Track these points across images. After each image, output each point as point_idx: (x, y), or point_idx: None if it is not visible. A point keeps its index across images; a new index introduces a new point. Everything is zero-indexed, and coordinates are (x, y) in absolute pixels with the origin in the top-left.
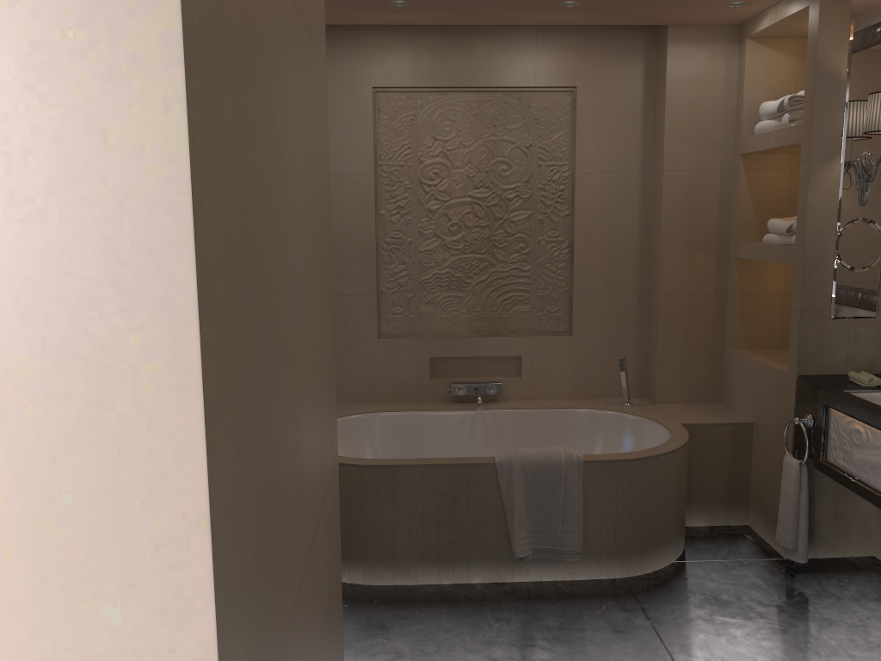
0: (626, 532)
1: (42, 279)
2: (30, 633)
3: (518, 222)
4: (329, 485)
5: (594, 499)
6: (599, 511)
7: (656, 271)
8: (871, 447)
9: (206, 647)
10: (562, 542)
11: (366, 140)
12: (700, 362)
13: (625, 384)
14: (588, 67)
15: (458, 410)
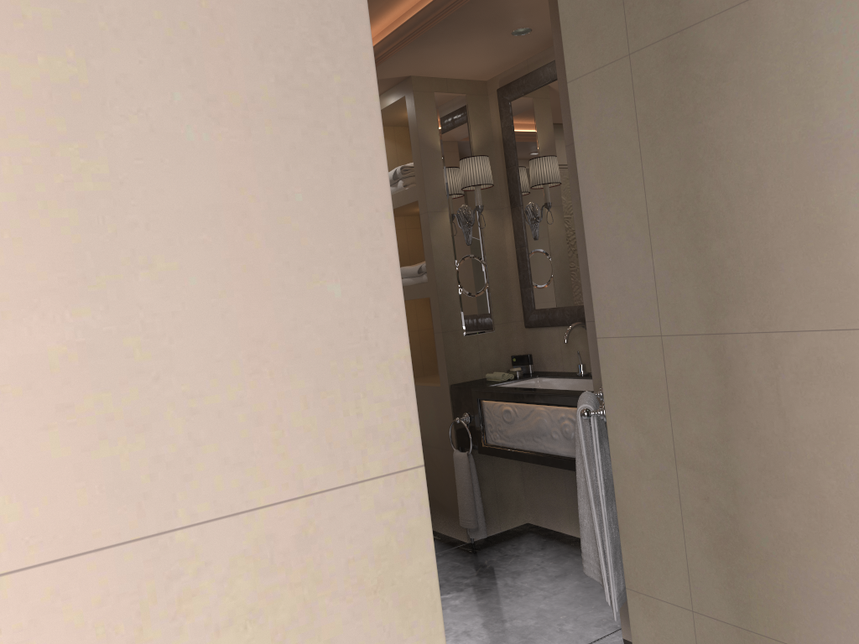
0: None
1: (273, 30)
2: (277, 310)
3: None
4: None
5: None
6: None
7: None
8: (519, 419)
9: (398, 311)
10: None
11: None
12: None
13: None
14: None
15: None
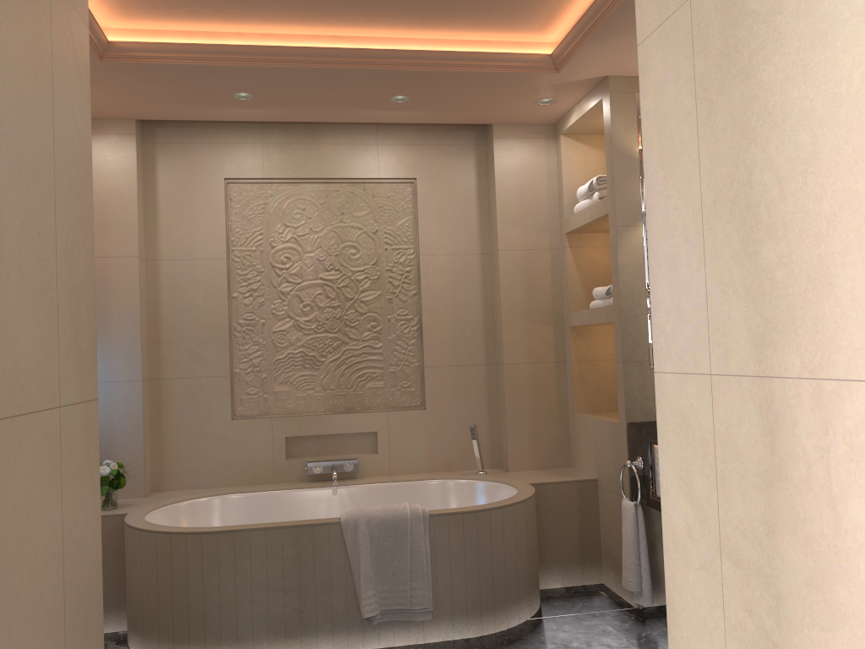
0: (477, 587)
1: None
2: None
3: (368, 302)
4: (73, 406)
5: (442, 554)
6: (448, 566)
7: (499, 343)
8: None
9: None
10: (411, 601)
11: (219, 227)
12: (547, 428)
13: (478, 452)
14: (426, 161)
15: (315, 487)
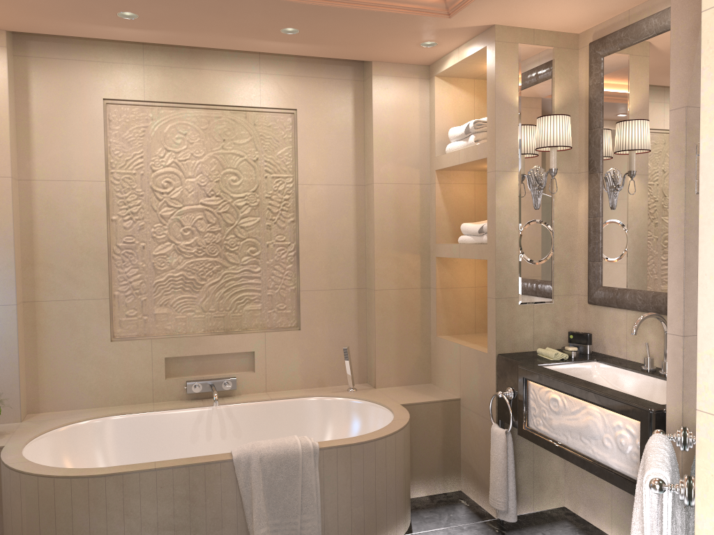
0: (361, 513)
1: None
2: None
3: (248, 228)
4: None
5: (330, 485)
6: (335, 496)
7: (371, 270)
8: (567, 412)
9: None
10: (301, 532)
11: (97, 148)
12: (412, 348)
13: (350, 371)
14: (307, 93)
15: (195, 407)
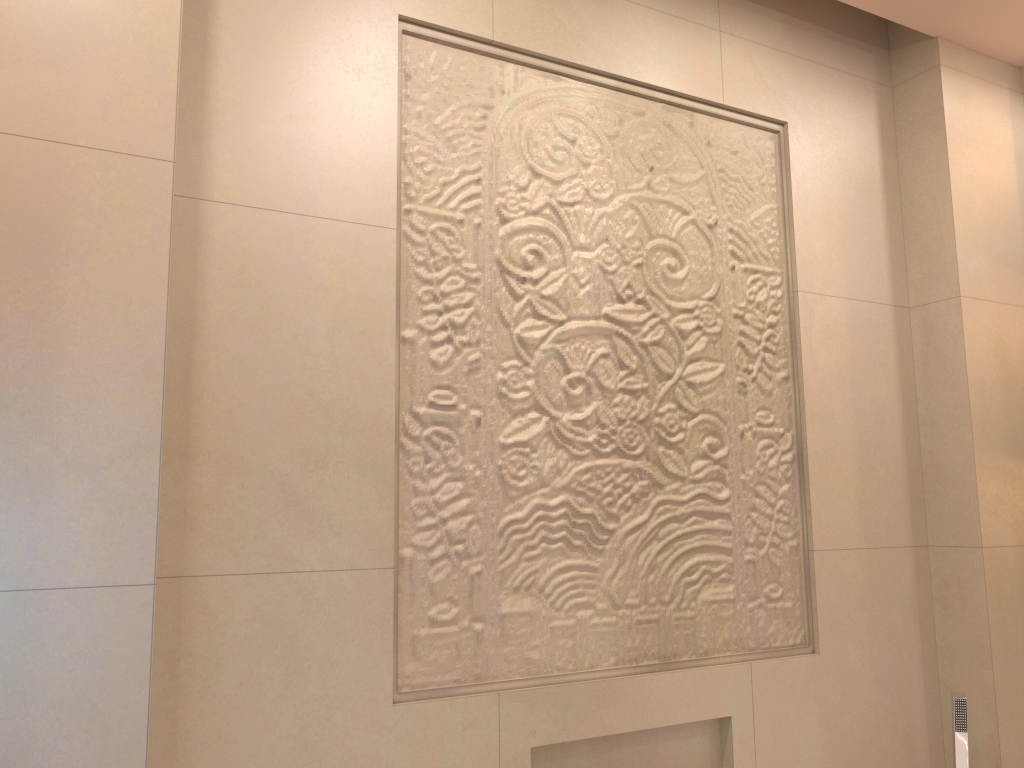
0: None
1: None
2: None
3: (702, 387)
4: None
5: None
6: None
7: (957, 500)
8: None
9: None
10: None
11: (380, 139)
12: None
13: (967, 762)
14: (802, 92)
15: None
